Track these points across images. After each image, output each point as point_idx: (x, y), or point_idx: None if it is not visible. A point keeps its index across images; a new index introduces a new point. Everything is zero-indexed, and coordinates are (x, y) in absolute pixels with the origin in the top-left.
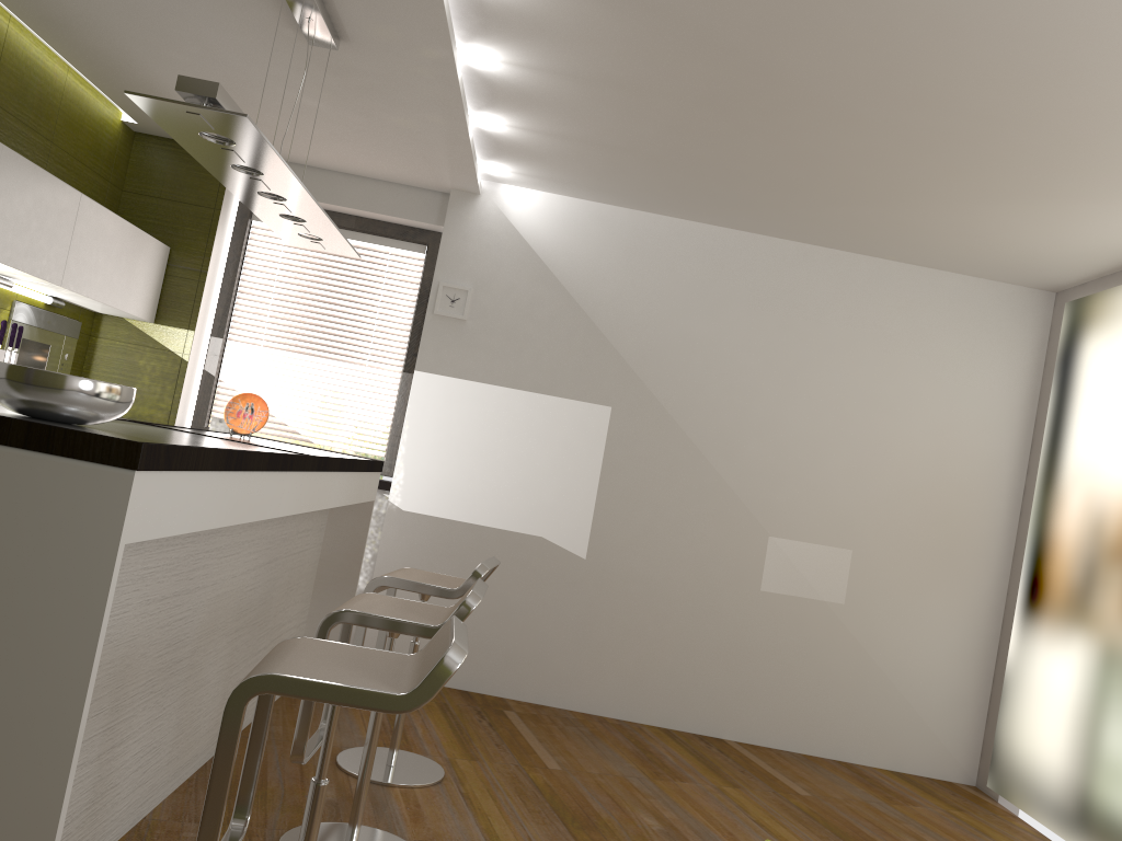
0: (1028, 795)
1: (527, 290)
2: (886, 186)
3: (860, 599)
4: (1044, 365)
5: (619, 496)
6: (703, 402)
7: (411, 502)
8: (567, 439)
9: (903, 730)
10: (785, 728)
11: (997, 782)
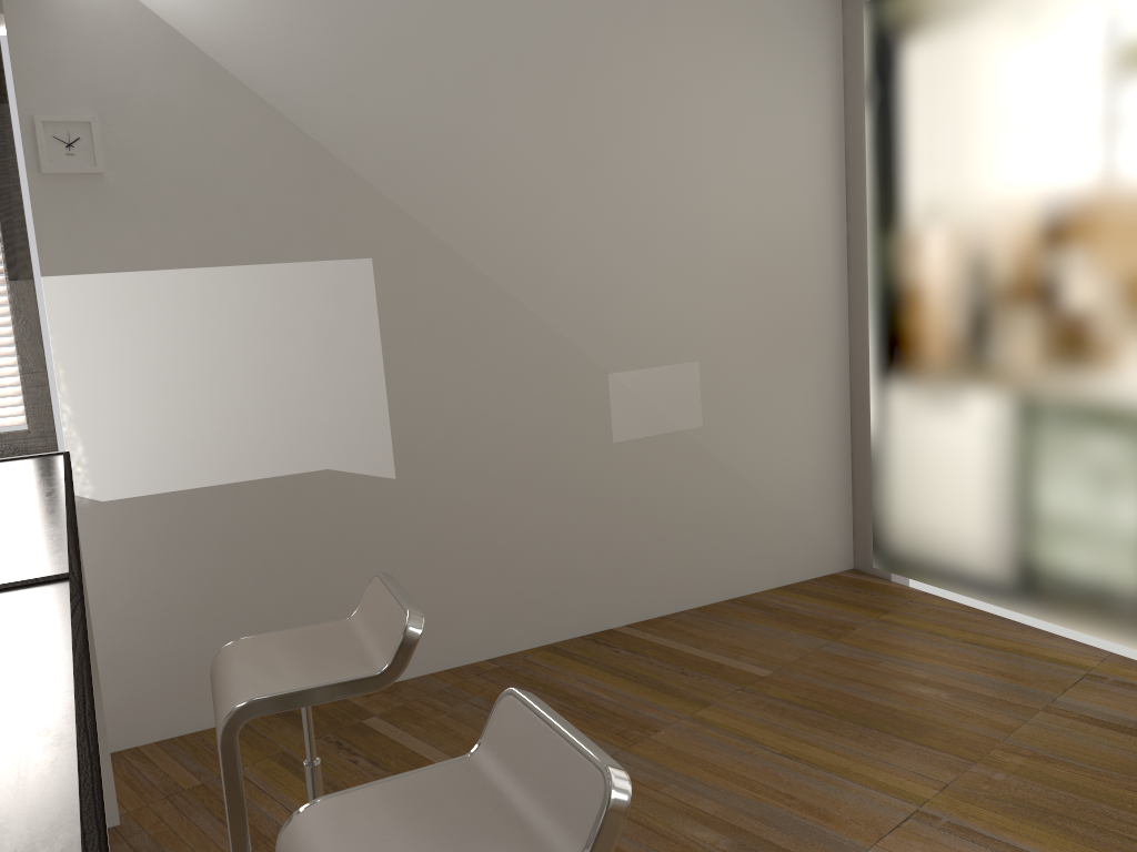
0: (938, 569)
1: (191, 104)
2: None
3: (717, 415)
4: (844, 85)
5: (417, 380)
6: (492, 220)
7: (112, 485)
8: (322, 322)
9: (783, 541)
10: (672, 588)
11: (889, 561)
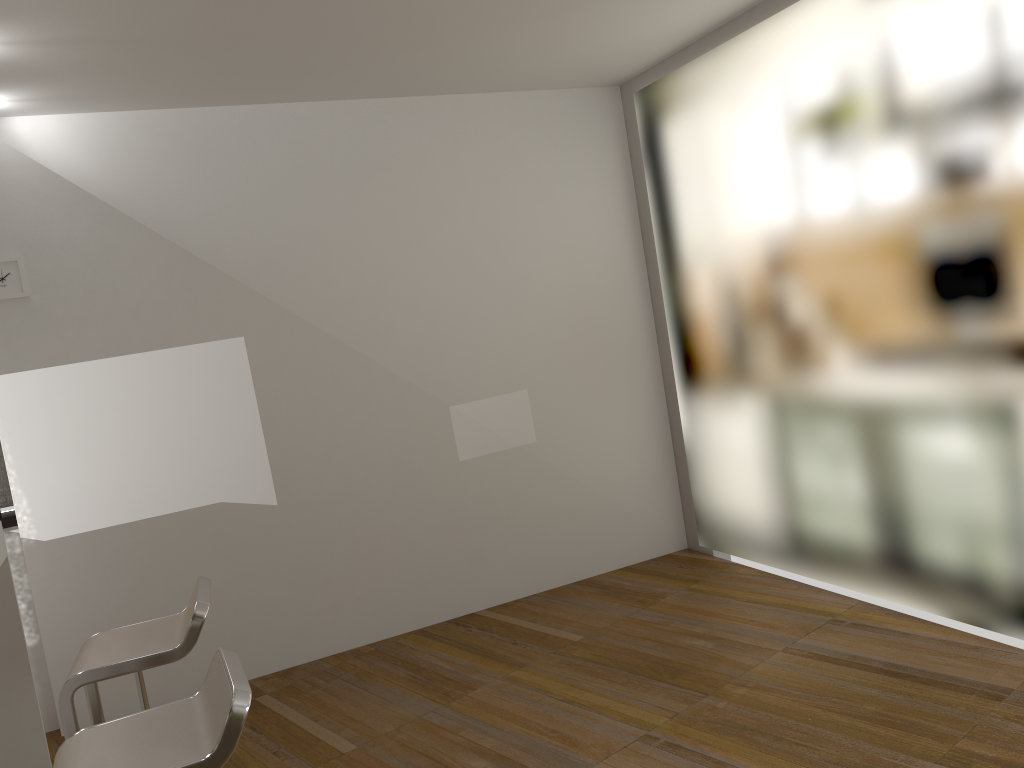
0: (741, 543)
1: (93, 238)
2: (467, 17)
3: (549, 431)
4: (630, 157)
5: (288, 426)
6: (339, 297)
7: (51, 527)
8: (208, 389)
9: (620, 529)
10: (524, 576)
11: (709, 539)
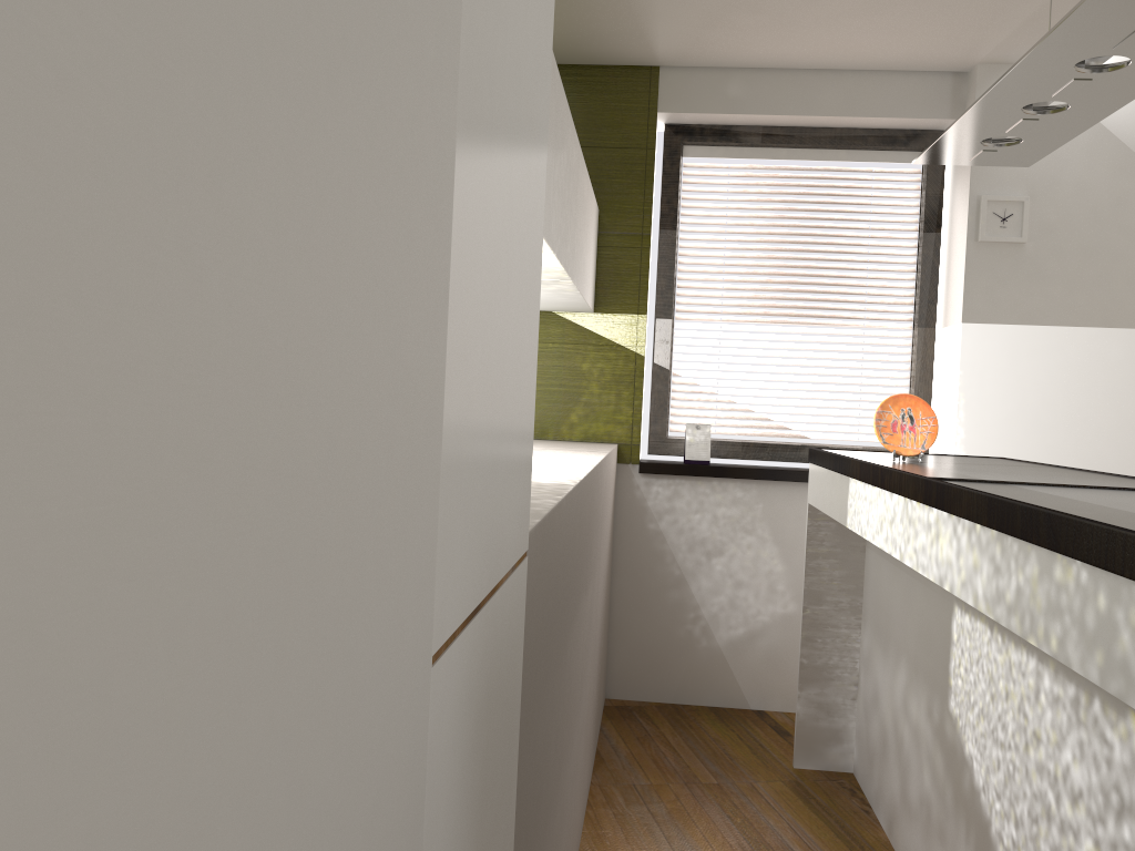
0: None
1: (1106, 188)
2: None
3: None
4: None
5: None
6: None
7: None
8: None
9: None
10: None
11: None
